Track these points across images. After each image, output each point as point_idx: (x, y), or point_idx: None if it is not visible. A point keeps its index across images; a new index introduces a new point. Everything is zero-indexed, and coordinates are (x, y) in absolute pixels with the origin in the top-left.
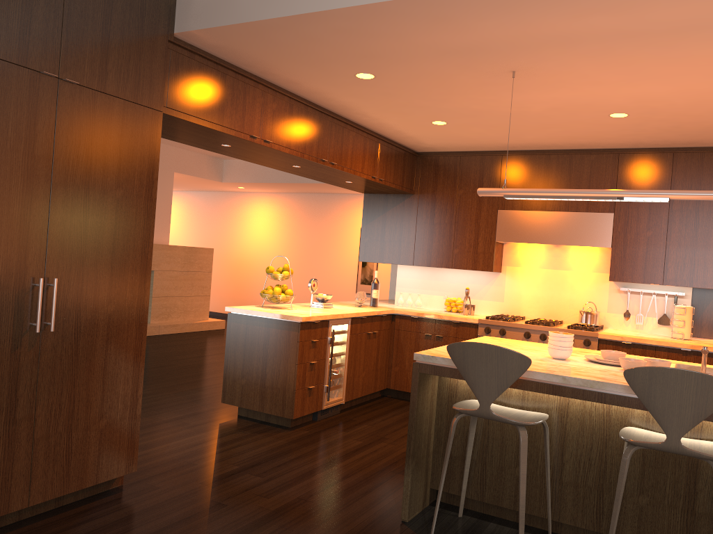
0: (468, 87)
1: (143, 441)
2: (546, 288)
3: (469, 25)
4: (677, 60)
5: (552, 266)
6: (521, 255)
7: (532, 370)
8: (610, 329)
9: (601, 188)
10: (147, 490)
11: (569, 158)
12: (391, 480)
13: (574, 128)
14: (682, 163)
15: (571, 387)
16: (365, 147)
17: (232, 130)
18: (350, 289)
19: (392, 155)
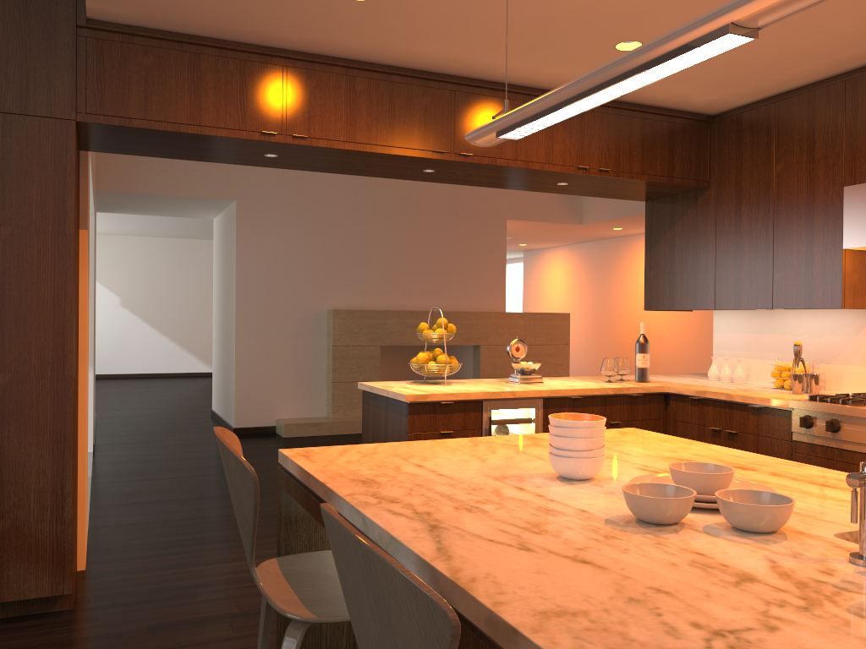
0: None
1: (204, 557)
2: None
3: None
4: None
5: None
6: None
7: (342, 497)
8: None
9: None
10: (79, 621)
11: None
12: None
13: None
14: None
15: None
16: None
17: (222, 129)
18: None
19: (632, 127)
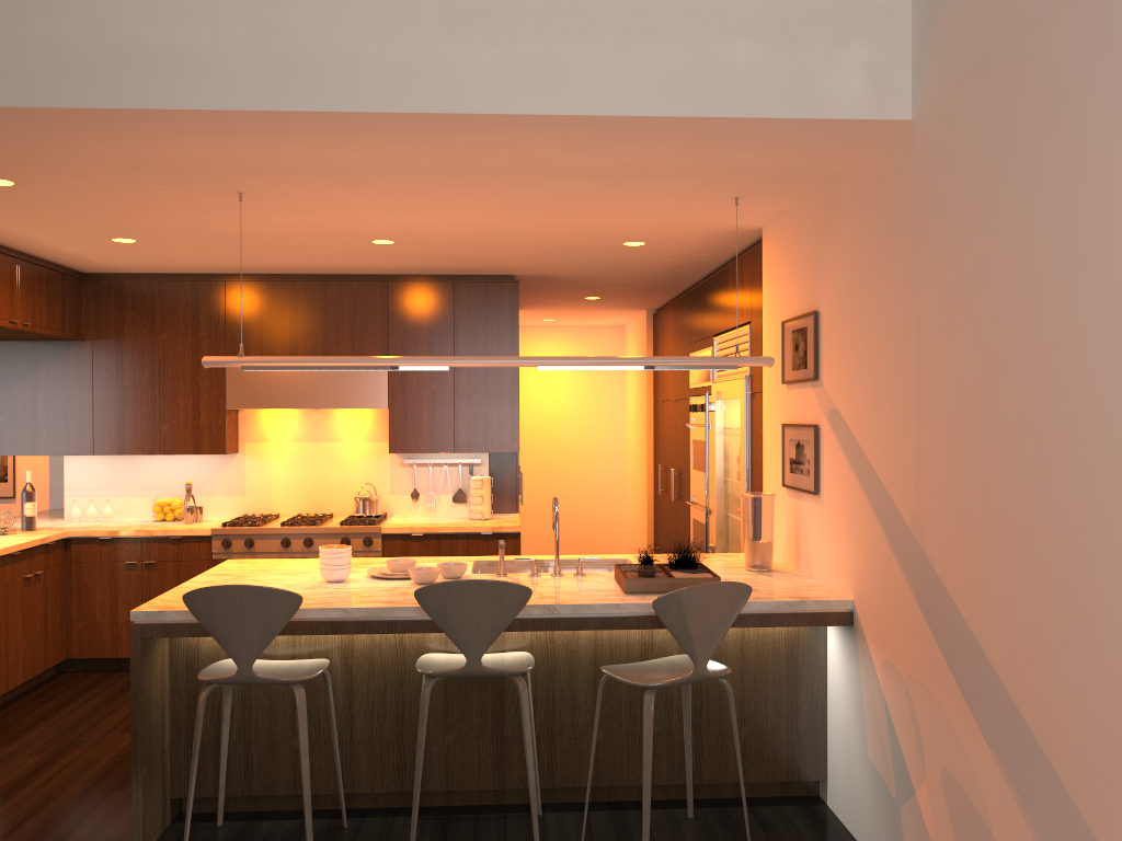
0: (173, 205)
1: None
2: (306, 469)
3: (176, 143)
4: (445, 196)
5: (312, 438)
6: (267, 425)
7: (304, 608)
8: (396, 516)
9: (370, 329)
10: None
11: (323, 287)
12: (105, 804)
13: (328, 252)
14: (465, 295)
15: (355, 620)
16: None
17: None
18: None
19: (42, 282)
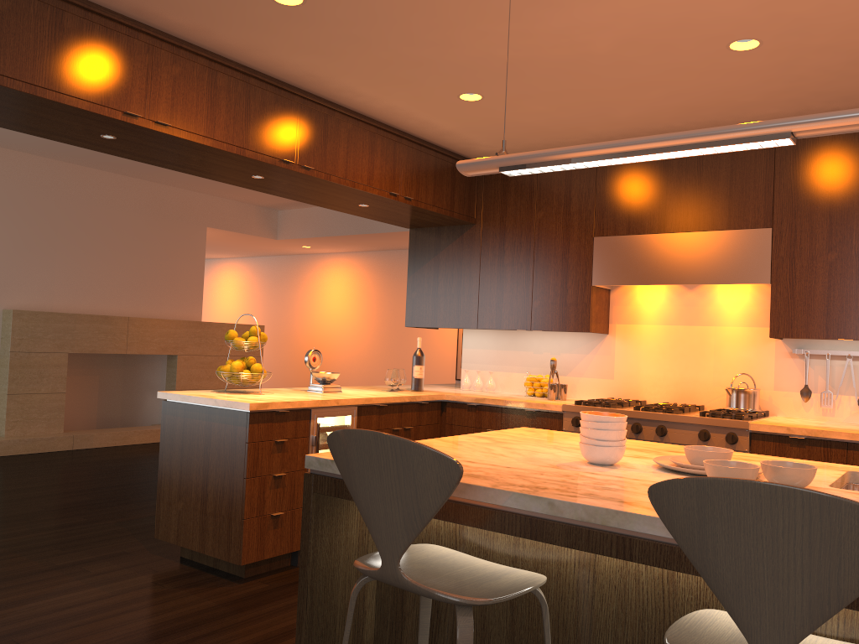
0: (464, 6)
1: None
2: (676, 355)
3: None
4: None
5: (684, 321)
6: (637, 306)
7: (494, 488)
8: (779, 416)
9: (750, 190)
10: None
11: None
12: None
13: (684, 85)
14: None
15: (565, 524)
16: (374, 148)
17: (83, 101)
18: (448, 375)
19: (429, 163)
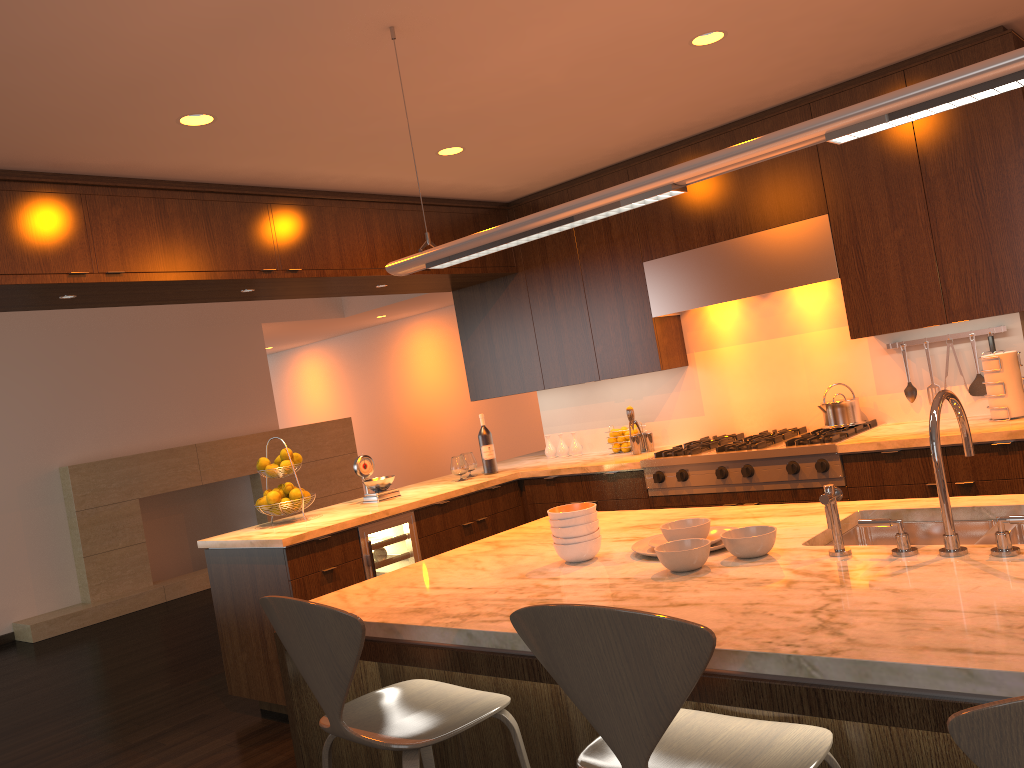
0: (380, 81)
1: None
2: (765, 375)
3: None
4: None
5: (765, 334)
6: (712, 328)
7: (423, 625)
8: (889, 424)
9: (796, 175)
10: None
11: (730, 139)
12: None
13: (673, 86)
14: None
15: (484, 653)
16: (371, 225)
17: (21, 275)
18: None
19: (443, 222)
